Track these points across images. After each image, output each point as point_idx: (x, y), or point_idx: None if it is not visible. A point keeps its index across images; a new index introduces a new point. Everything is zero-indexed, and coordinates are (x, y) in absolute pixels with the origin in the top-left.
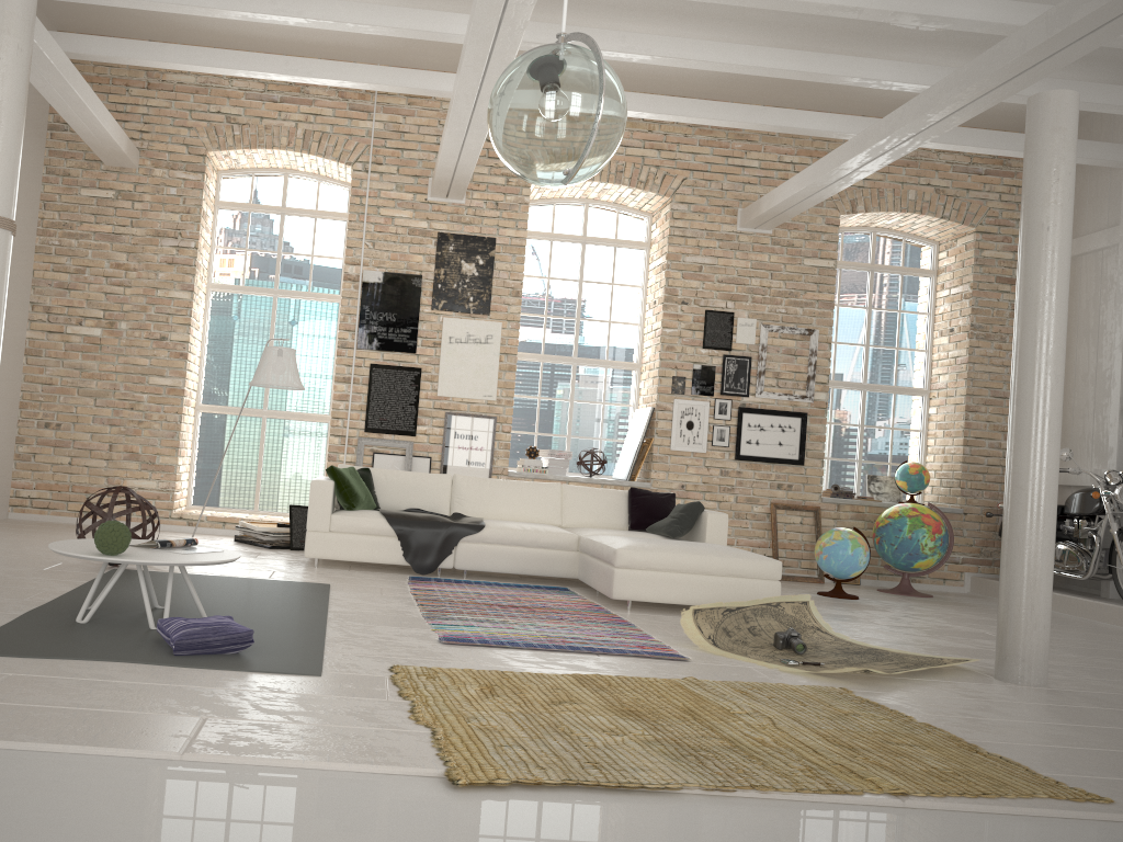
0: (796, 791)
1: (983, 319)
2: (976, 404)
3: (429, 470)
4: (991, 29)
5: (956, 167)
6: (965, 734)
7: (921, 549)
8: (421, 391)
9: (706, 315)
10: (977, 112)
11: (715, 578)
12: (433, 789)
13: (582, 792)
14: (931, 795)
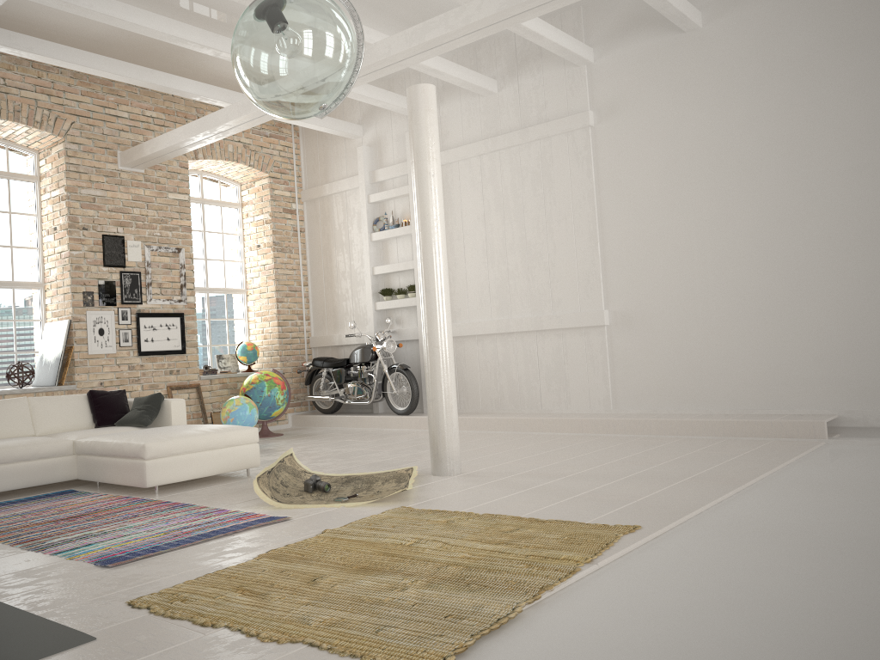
0: (560, 581)
1: (279, 238)
2: (282, 296)
3: None
4: None
5: (254, 130)
6: (511, 513)
7: (277, 402)
8: None
9: (104, 238)
10: None
11: (218, 451)
12: None
13: (484, 640)
14: (598, 555)
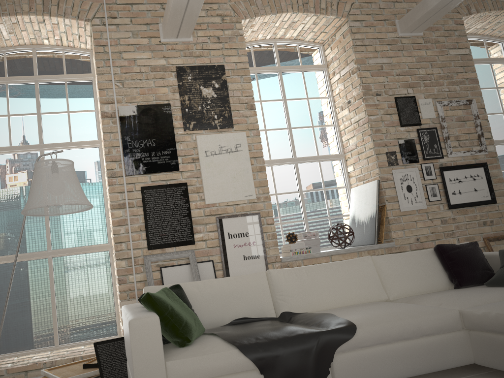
0: None
1: None
2: None
3: (214, 273)
4: None
5: None
6: None
7: None
8: (191, 203)
9: (396, 101)
10: None
11: None
12: None
13: None
14: None
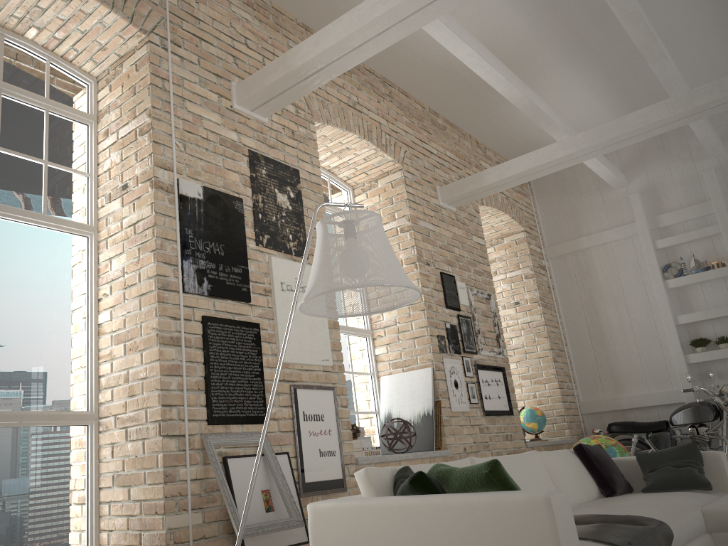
0: None
1: (542, 293)
2: (555, 355)
3: (292, 473)
4: None
5: None
6: None
7: None
8: (262, 357)
9: (442, 276)
10: None
11: None
12: None
13: None
14: None
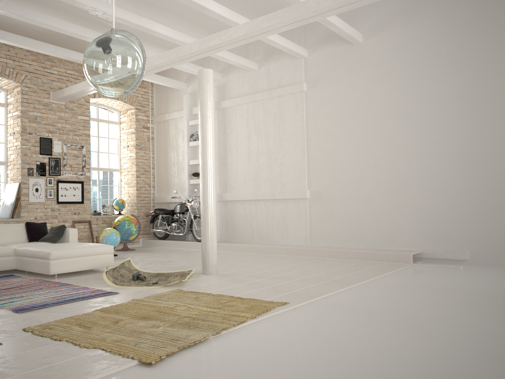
0: (234, 326)
1: (139, 142)
2: (139, 174)
3: None
4: (167, 38)
5: None
6: (230, 294)
7: (132, 232)
8: None
9: (40, 139)
10: (166, 69)
11: (90, 257)
12: (144, 370)
13: (184, 350)
14: (259, 315)
